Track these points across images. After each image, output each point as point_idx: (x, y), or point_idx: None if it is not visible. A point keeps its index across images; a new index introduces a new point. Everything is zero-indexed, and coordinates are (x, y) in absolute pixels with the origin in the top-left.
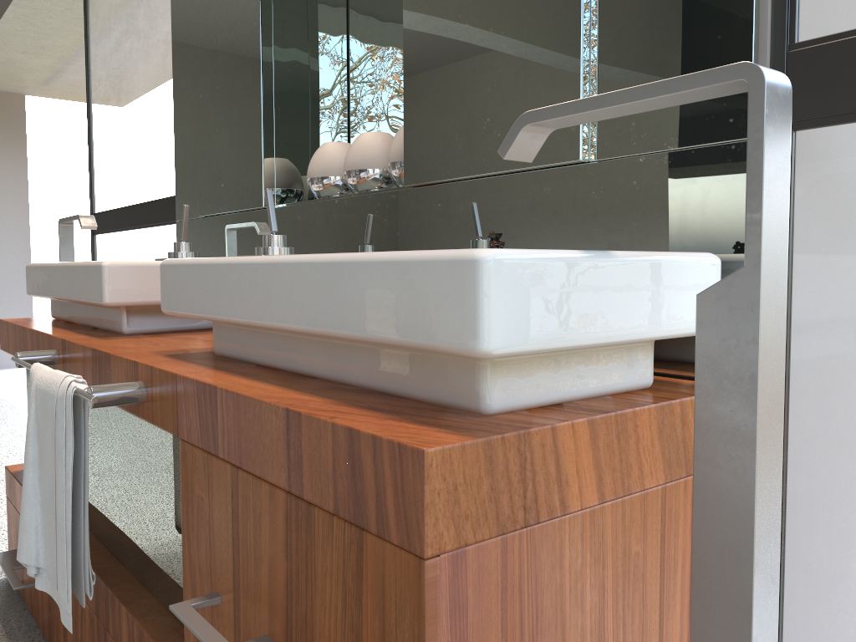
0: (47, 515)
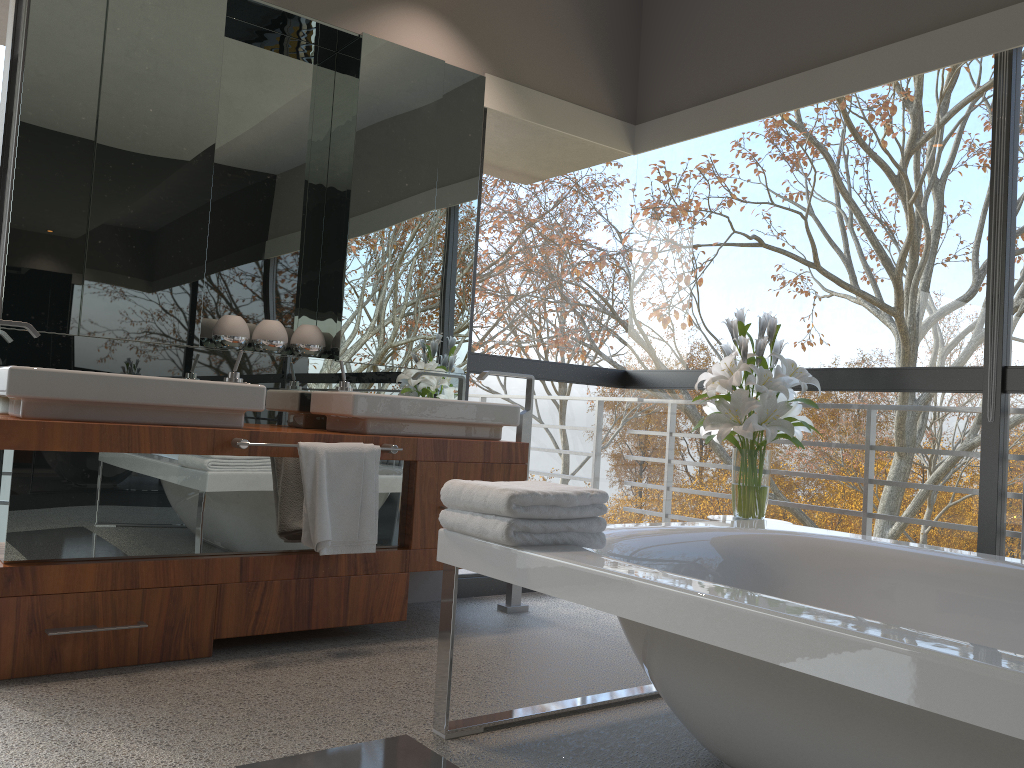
0: (338, 512)
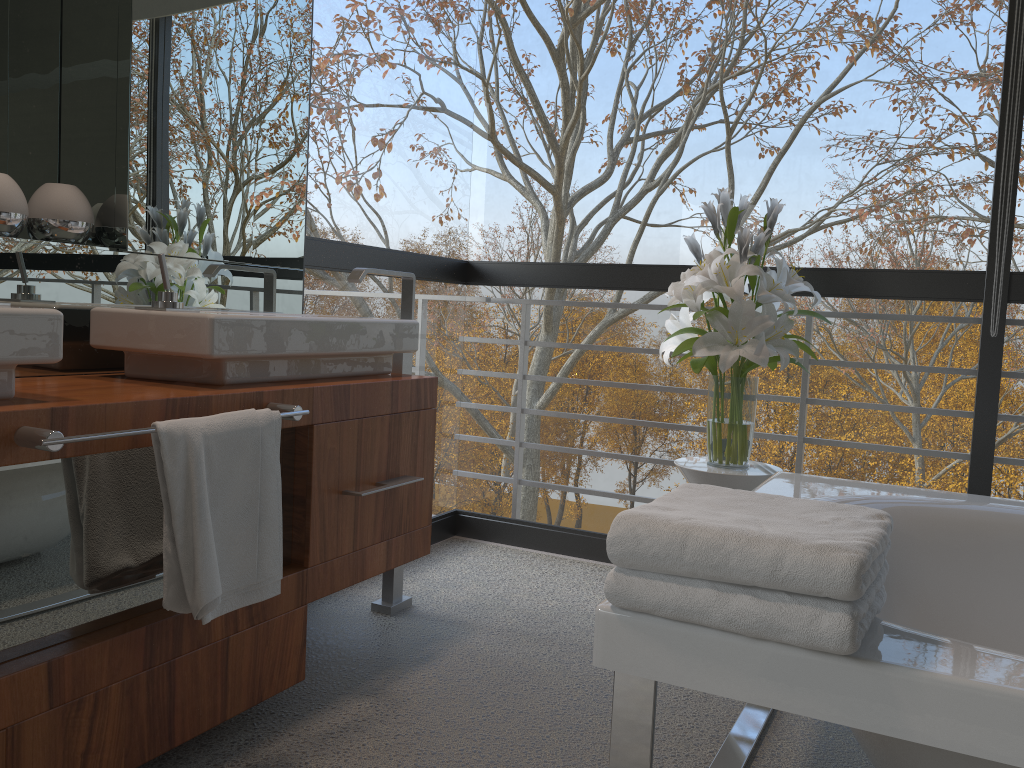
0: (227, 541)
